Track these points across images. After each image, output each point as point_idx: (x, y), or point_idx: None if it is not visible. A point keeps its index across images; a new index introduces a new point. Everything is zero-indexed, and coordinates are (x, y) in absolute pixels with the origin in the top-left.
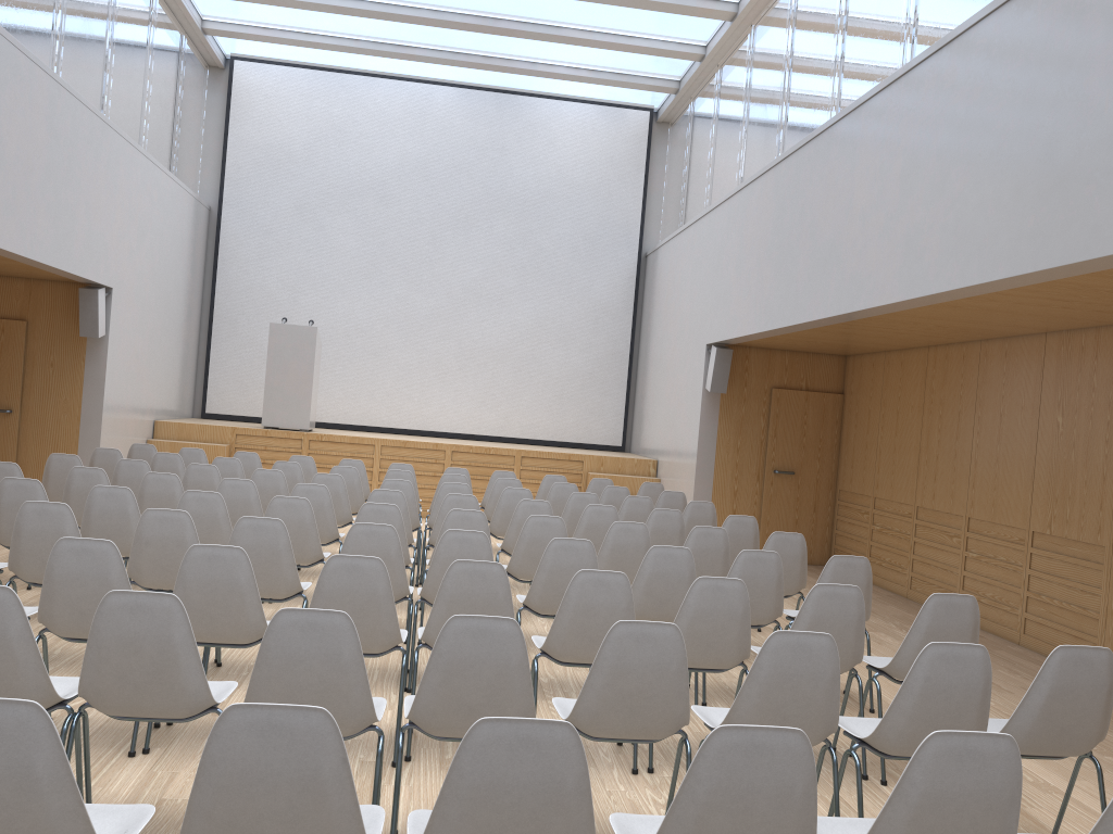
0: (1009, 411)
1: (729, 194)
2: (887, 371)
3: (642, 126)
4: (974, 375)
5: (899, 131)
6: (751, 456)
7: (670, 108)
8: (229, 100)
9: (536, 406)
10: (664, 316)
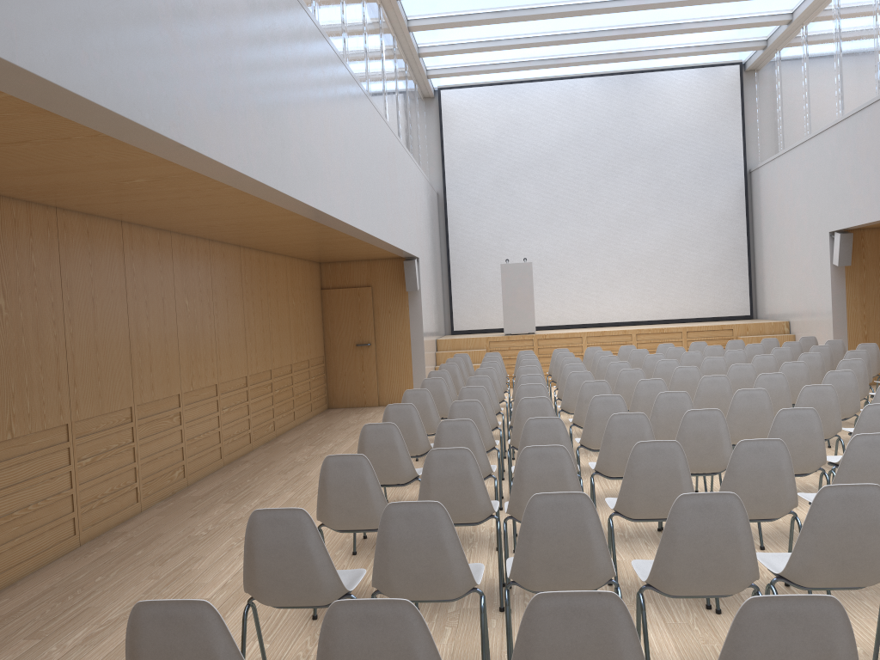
0: None
1: (836, 121)
2: None
3: (735, 77)
4: None
5: None
6: (875, 308)
7: (757, 60)
8: (441, 118)
9: (681, 295)
10: (778, 215)
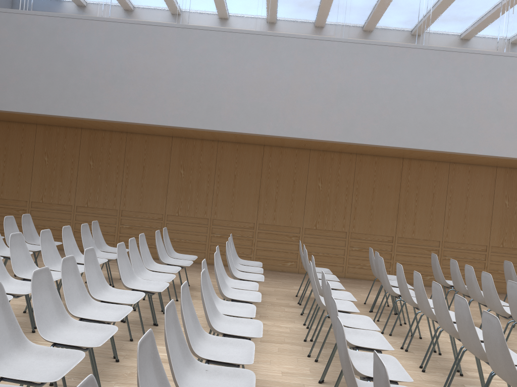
0: None
1: None
2: None
3: None
4: None
5: None
6: None
7: None
8: None
9: None
10: None
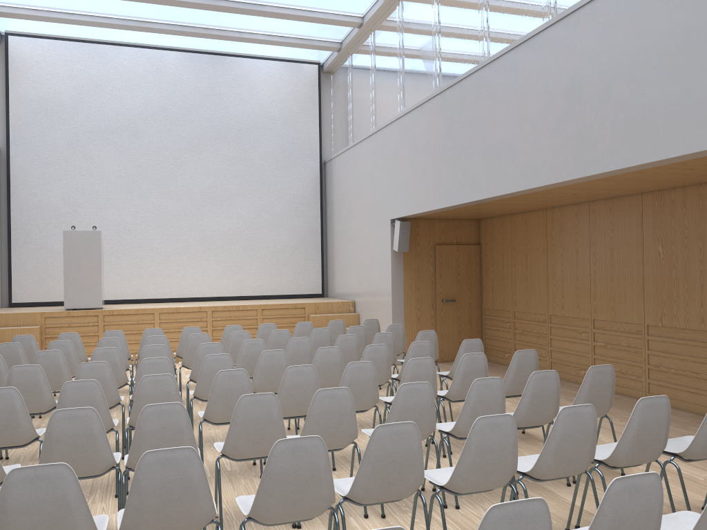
0: (617, 246)
1: (399, 116)
2: (514, 227)
3: (314, 75)
4: (586, 225)
5: (559, 60)
6: (426, 292)
7: (333, 61)
8: (7, 66)
9: (261, 272)
10: (347, 202)
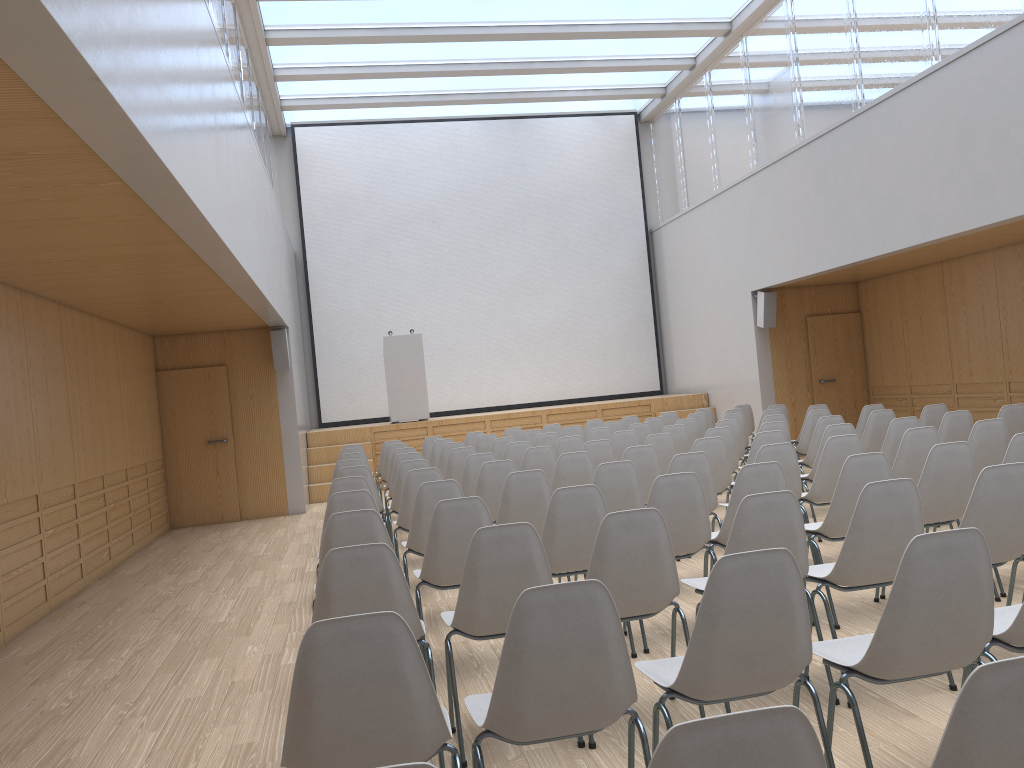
0: None
1: (754, 171)
2: (903, 287)
3: (630, 127)
4: (991, 276)
5: (947, 107)
6: (800, 373)
7: (654, 109)
8: (296, 161)
9: (587, 370)
10: (688, 277)
